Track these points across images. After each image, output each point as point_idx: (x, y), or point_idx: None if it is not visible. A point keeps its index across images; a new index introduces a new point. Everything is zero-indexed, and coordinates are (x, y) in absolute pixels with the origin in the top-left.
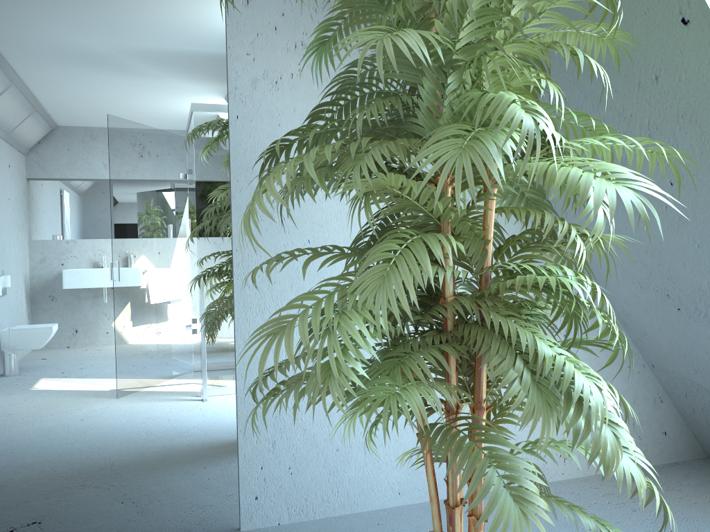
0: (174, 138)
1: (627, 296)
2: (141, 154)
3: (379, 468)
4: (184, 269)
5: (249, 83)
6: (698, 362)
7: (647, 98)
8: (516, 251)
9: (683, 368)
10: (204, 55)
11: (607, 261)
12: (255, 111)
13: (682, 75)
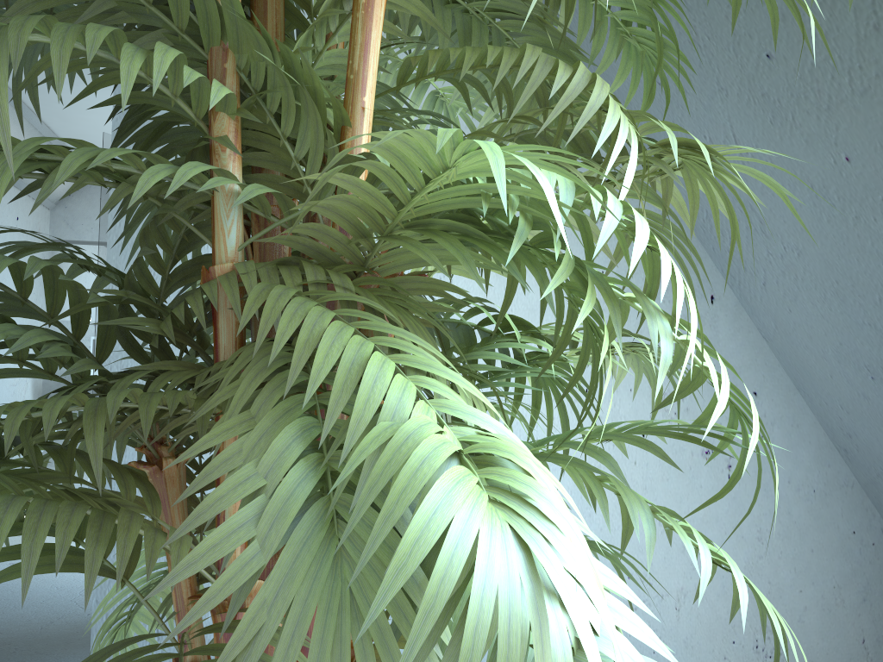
0: None
1: (847, 396)
2: None
3: None
4: None
5: None
6: None
7: None
8: None
9: None
10: None
11: (732, 220)
12: None
13: None
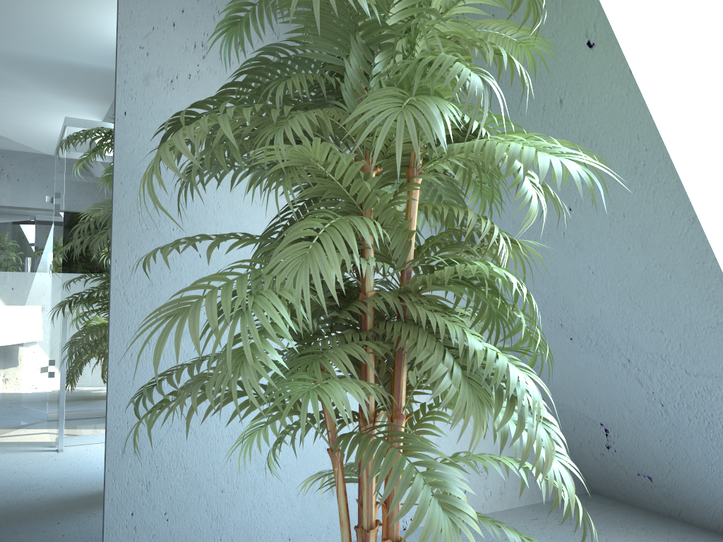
0: (48, 130)
1: None
2: (5, 144)
3: (268, 511)
4: (51, 279)
5: (141, 78)
6: (587, 393)
7: (551, 121)
8: (436, 252)
9: (572, 401)
10: (90, 43)
11: (524, 267)
12: (146, 109)
13: (585, 98)
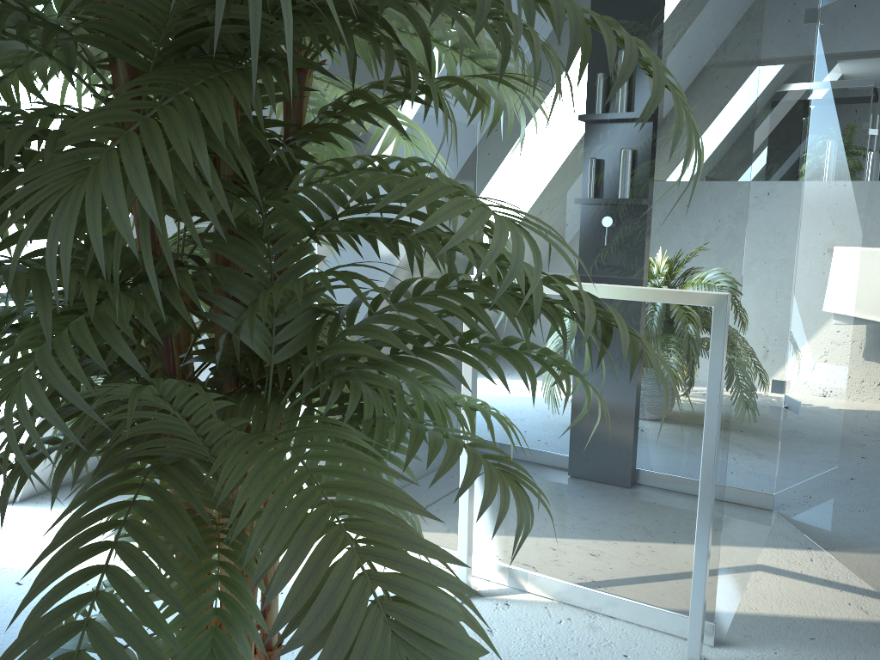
0: None
1: None
2: None
3: None
4: None
5: None
6: None
7: None
8: None
9: None
10: None
11: None
12: None
13: None
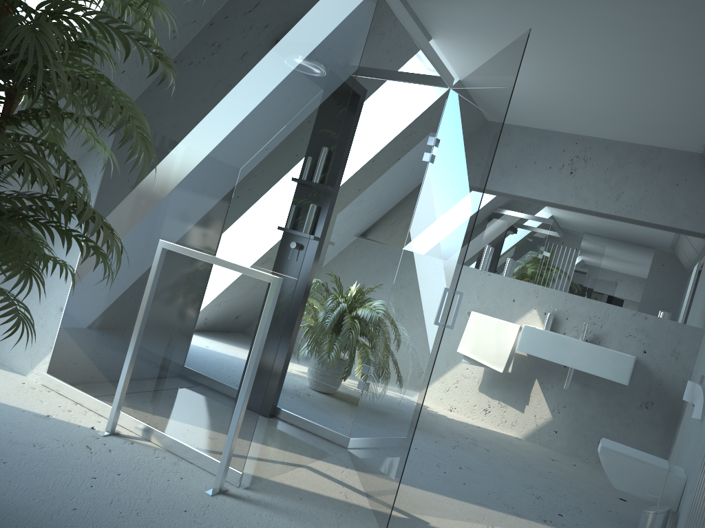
0: None
1: None
2: None
3: None
4: None
5: None
6: None
7: None
8: None
9: None
10: None
11: None
12: None
13: None
